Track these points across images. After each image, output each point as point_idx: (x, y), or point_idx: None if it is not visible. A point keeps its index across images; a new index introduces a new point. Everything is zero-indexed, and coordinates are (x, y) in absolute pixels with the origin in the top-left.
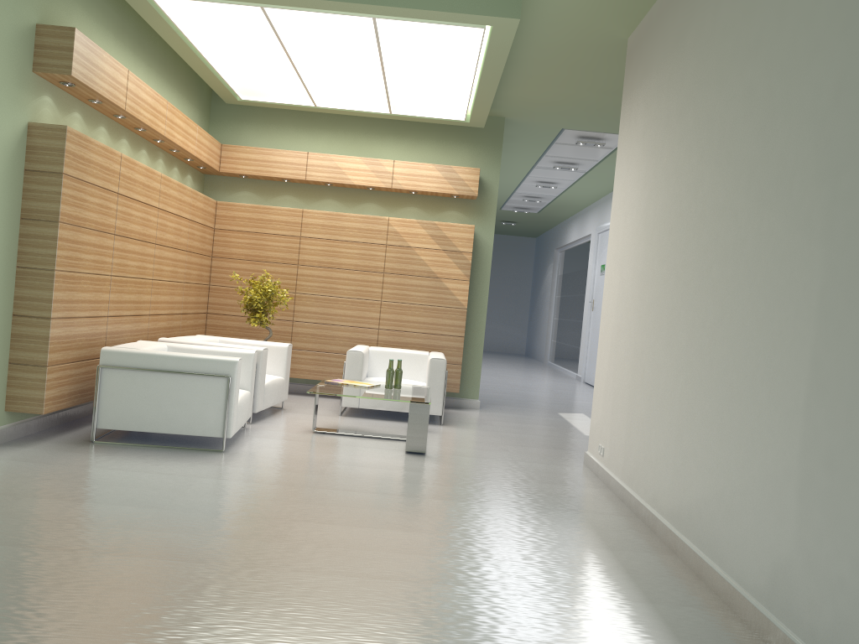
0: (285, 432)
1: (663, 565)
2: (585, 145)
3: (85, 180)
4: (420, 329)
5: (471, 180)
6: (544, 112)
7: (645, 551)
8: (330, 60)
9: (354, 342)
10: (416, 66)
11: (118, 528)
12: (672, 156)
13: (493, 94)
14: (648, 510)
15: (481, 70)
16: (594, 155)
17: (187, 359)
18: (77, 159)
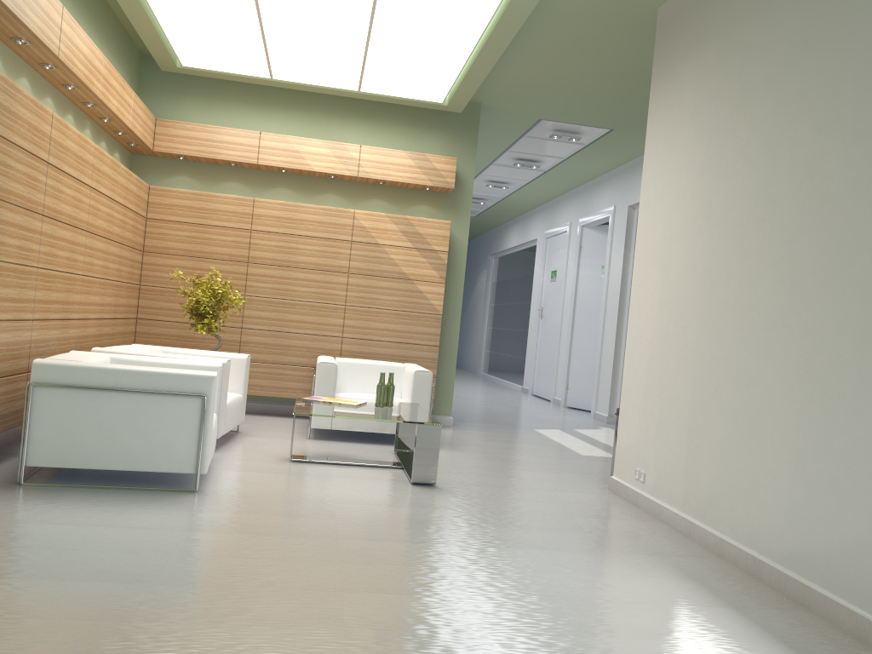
0: (258, 462)
1: (809, 627)
2: (559, 139)
3: (11, 140)
4: (390, 337)
5: (448, 171)
6: (526, 98)
7: (772, 607)
8: (308, 17)
9: (314, 352)
10: (410, 30)
11: (106, 622)
12: (756, 133)
13: (488, 70)
14: (744, 551)
15: (482, 40)
16: (561, 152)
17: (149, 374)
18: (2, 111)
